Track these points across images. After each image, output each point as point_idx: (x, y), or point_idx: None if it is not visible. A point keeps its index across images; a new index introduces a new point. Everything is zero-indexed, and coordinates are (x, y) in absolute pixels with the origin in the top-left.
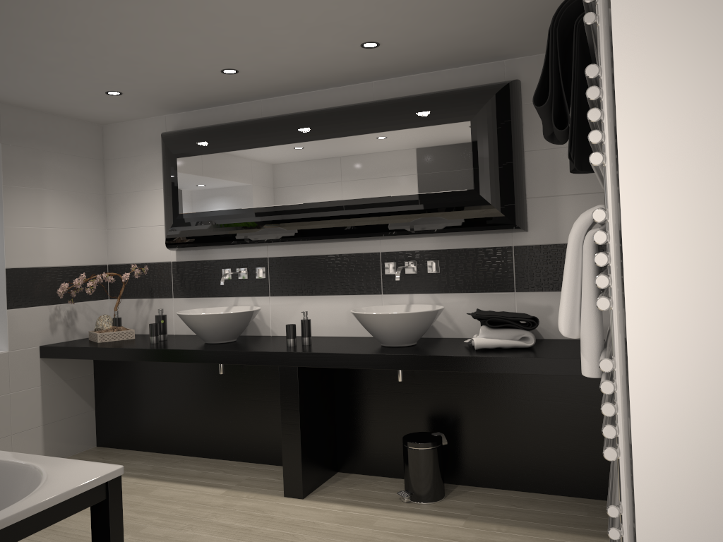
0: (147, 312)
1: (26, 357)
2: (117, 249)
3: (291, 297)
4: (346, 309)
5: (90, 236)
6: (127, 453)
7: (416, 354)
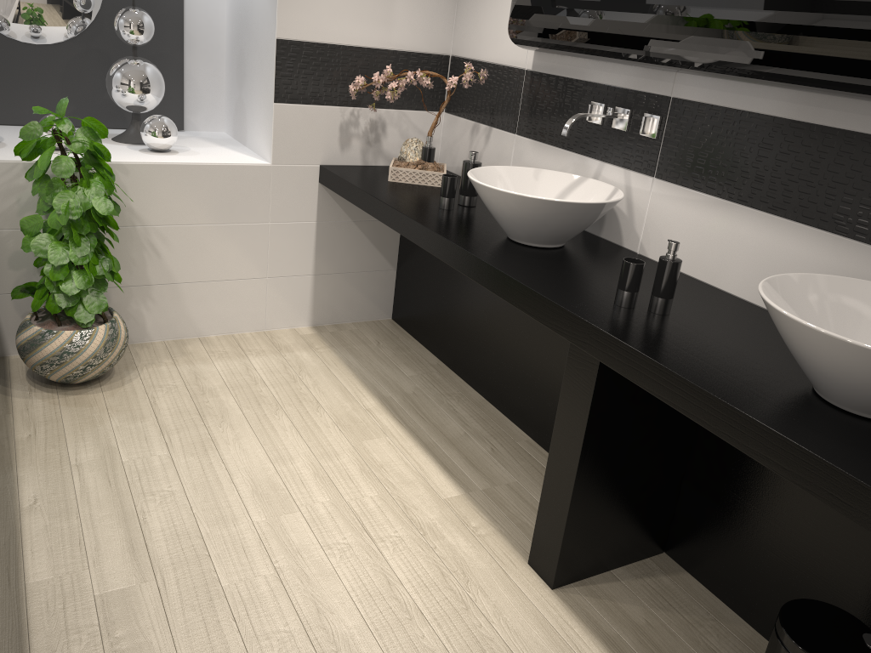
0: (481, 148)
1: (297, 178)
2: (464, 32)
3: (690, 192)
4: (791, 255)
5: (426, 4)
6: (411, 348)
7: (866, 482)
